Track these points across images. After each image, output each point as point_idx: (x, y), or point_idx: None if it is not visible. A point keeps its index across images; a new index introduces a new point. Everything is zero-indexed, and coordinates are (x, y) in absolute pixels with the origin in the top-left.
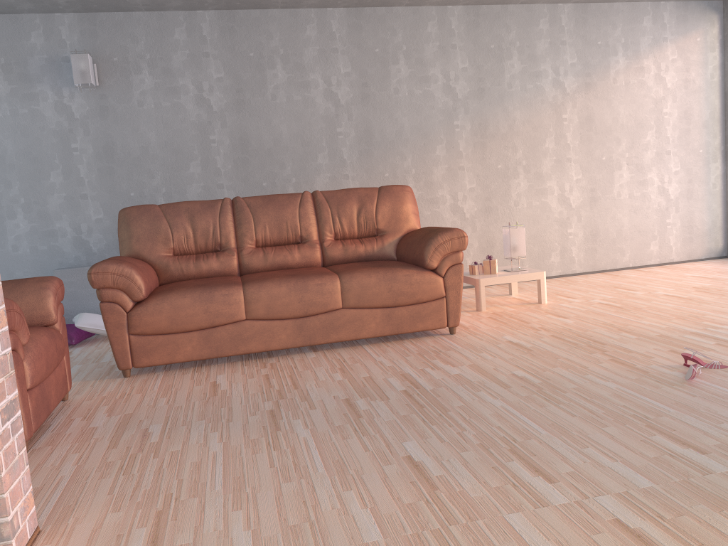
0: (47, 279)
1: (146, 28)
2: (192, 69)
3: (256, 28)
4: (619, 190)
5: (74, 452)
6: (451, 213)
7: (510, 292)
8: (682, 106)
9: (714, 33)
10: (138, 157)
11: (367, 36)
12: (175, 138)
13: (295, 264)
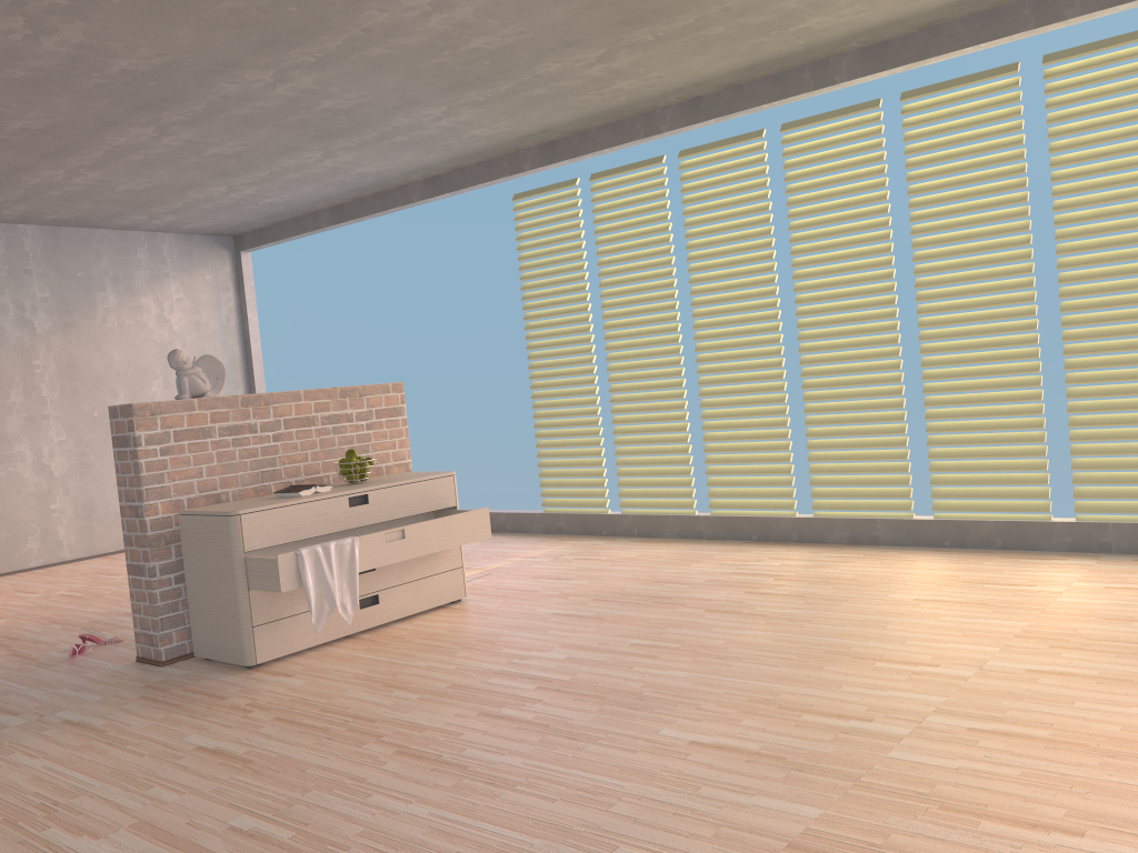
0: None
1: None
2: None
3: None
4: None
5: None
6: None
7: None
8: (194, 352)
9: (227, 272)
10: None
11: None
12: None
13: None
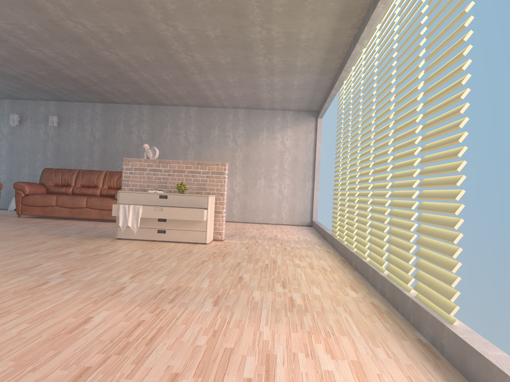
0: None
1: (78, 108)
2: (91, 123)
3: (115, 110)
4: (259, 188)
5: None
6: None
7: None
8: (293, 155)
9: (312, 126)
10: (68, 152)
11: (156, 116)
12: (81, 146)
13: (89, 194)
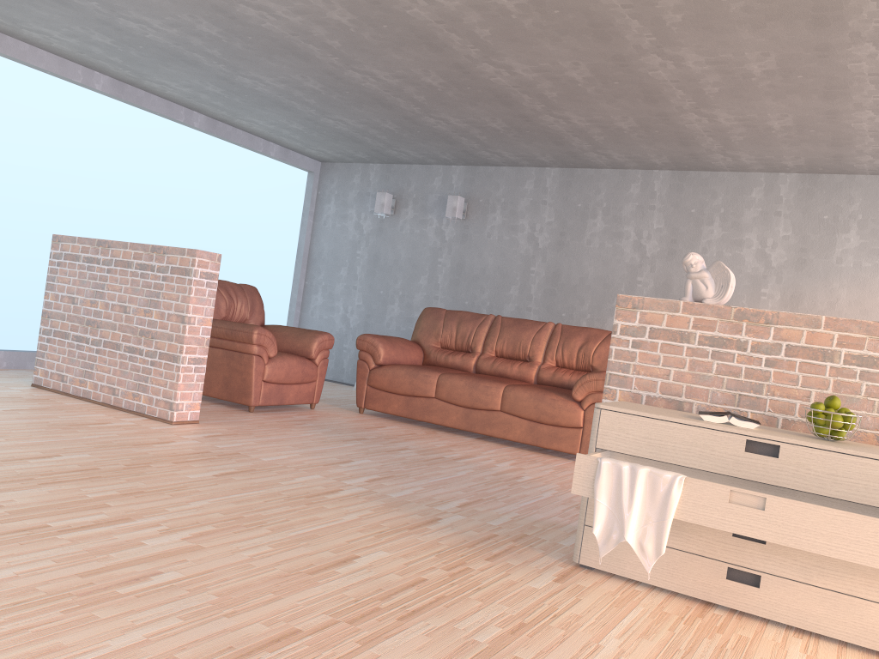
0: (322, 333)
1: (507, 179)
2: (531, 212)
3: (588, 183)
4: None
5: (263, 418)
6: None
7: None
8: None
9: None
10: (477, 275)
11: (686, 197)
12: (505, 265)
13: (511, 376)
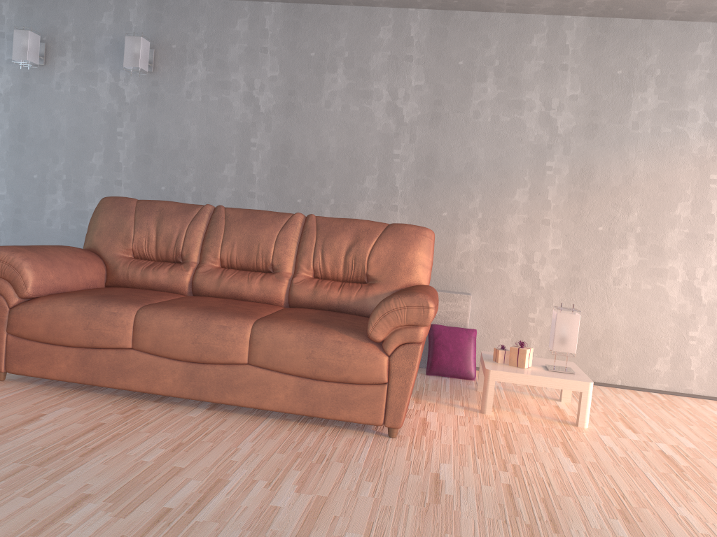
0: None
1: (209, 17)
2: (247, 64)
3: (323, 25)
4: None
5: None
6: (521, 277)
7: (560, 397)
8: None
9: None
10: (176, 150)
11: (452, 45)
12: (215, 135)
13: (250, 296)
